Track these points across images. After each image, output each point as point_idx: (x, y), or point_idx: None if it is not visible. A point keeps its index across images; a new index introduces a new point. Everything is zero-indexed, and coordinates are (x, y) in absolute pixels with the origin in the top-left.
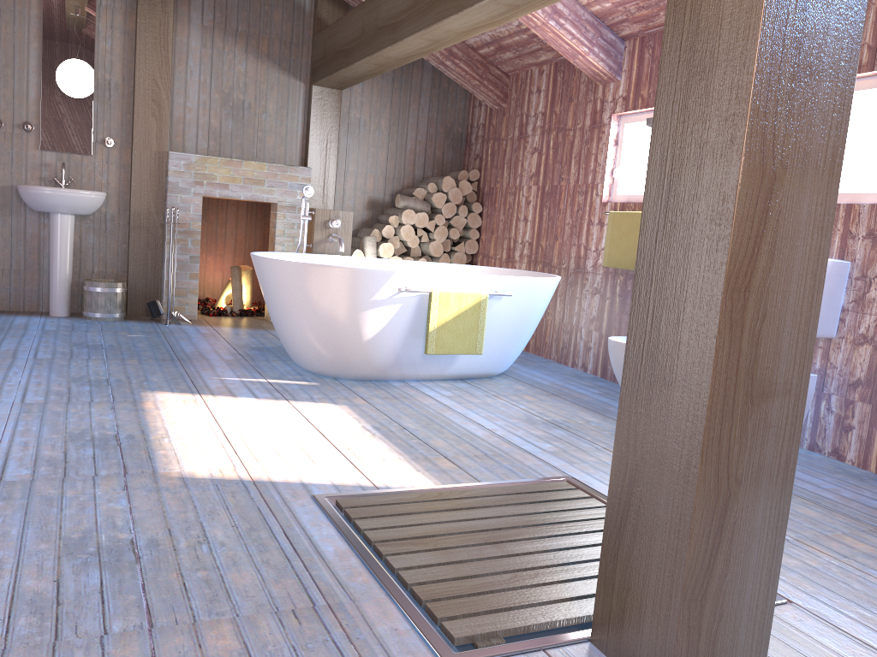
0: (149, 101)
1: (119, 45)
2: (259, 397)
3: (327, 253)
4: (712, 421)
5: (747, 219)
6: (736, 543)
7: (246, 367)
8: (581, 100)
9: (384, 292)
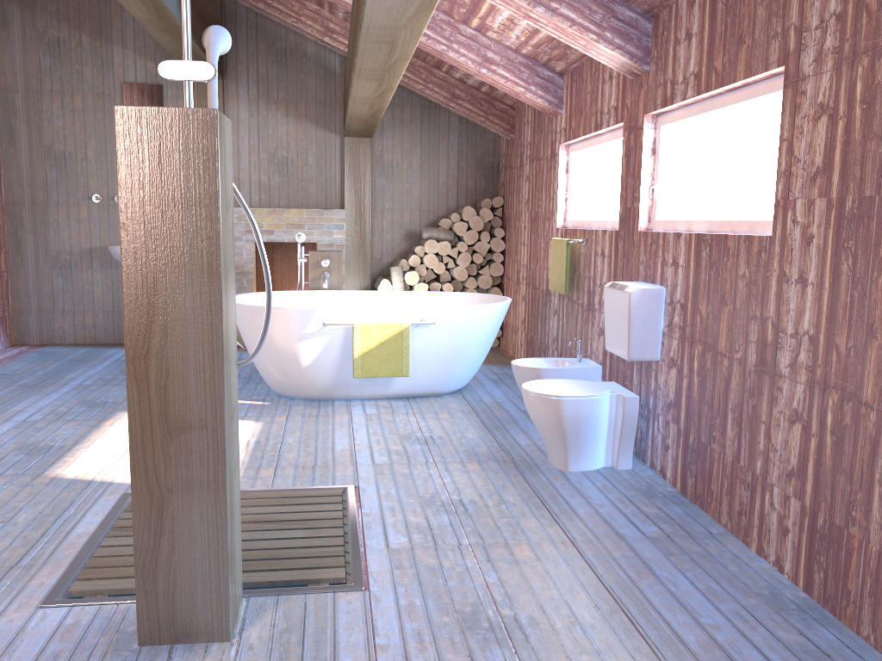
0: None
1: None
2: None
3: (321, 289)
4: (134, 447)
5: (135, 310)
6: (178, 533)
7: None
8: (546, 131)
9: (312, 326)
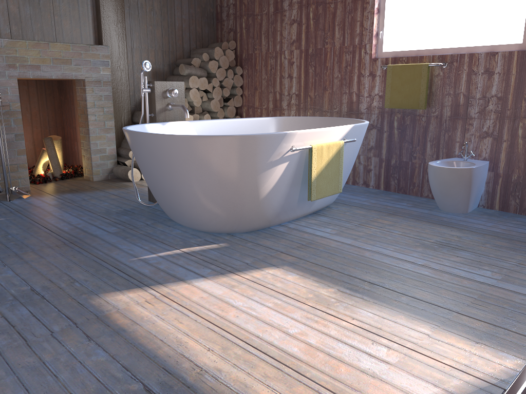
0: None
1: None
2: (205, 275)
3: (168, 120)
4: None
5: None
6: None
7: (142, 238)
8: None
9: (277, 153)
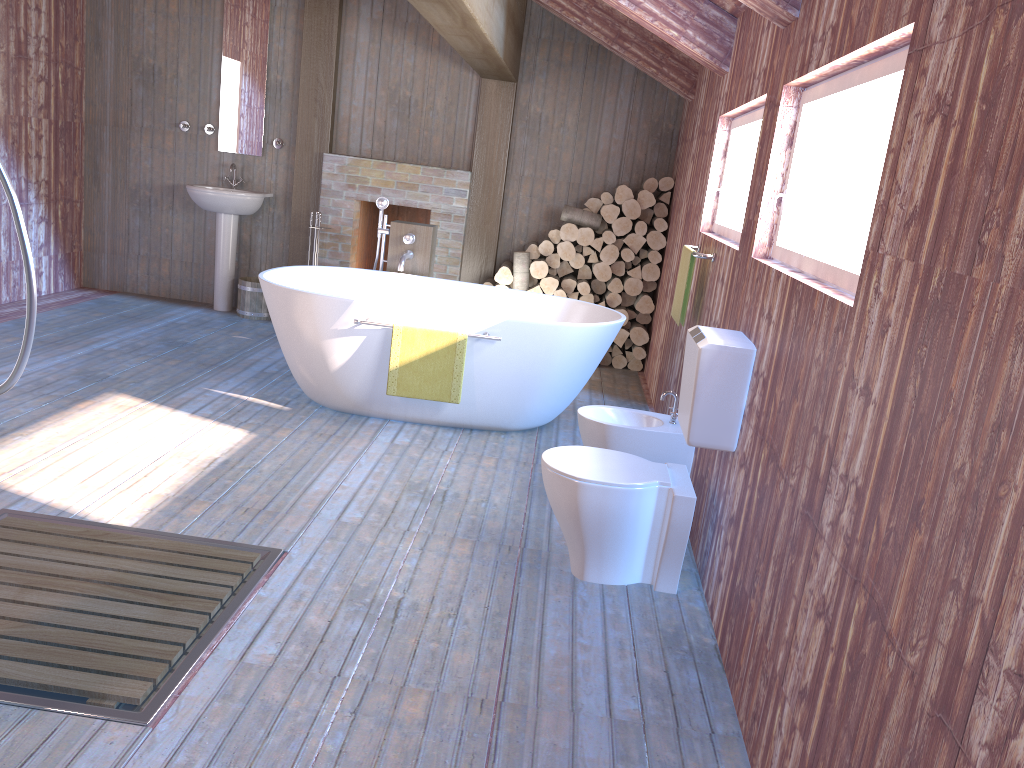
0: (312, 101)
1: (291, 45)
2: (197, 413)
3: (402, 271)
4: None
5: None
6: None
7: (262, 382)
8: (714, 95)
9: (343, 321)
